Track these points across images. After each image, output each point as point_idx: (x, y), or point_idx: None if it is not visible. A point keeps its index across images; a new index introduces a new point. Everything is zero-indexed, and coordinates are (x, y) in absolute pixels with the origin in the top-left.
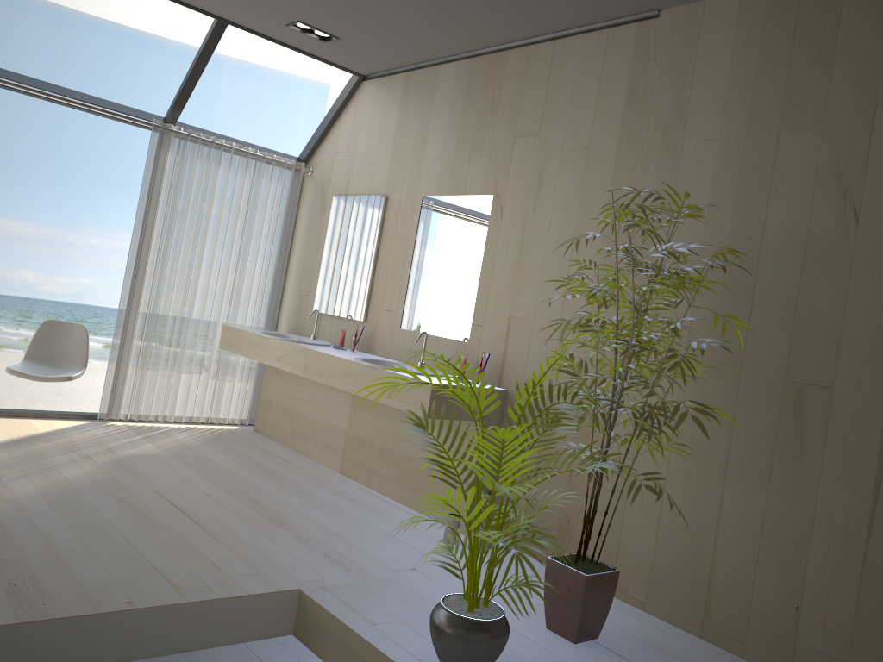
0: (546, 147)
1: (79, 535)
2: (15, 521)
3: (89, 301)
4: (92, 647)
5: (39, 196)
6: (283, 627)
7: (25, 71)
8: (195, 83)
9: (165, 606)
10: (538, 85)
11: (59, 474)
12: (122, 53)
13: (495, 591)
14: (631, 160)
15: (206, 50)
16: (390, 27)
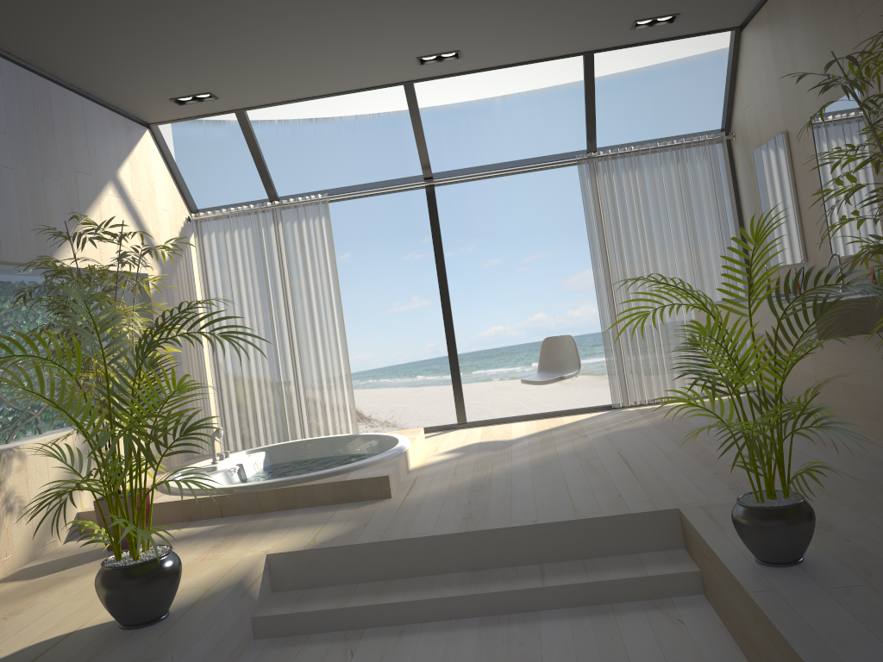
0: (882, 12)
1: (535, 485)
2: (500, 480)
3: None
4: (512, 551)
5: None
6: (672, 541)
7: (568, 147)
8: (593, 112)
9: (558, 522)
10: None
11: (553, 449)
12: (633, 94)
13: None
14: None
15: (588, 82)
16: None
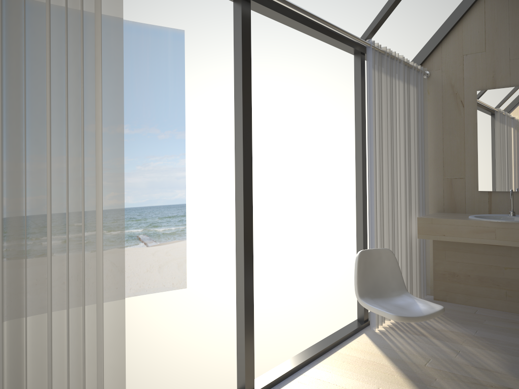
0: None
1: None
2: None
3: None
4: None
5: None
6: None
7: None
8: (400, 0)
9: None
10: None
11: None
12: None
13: None
14: None
15: None
16: None
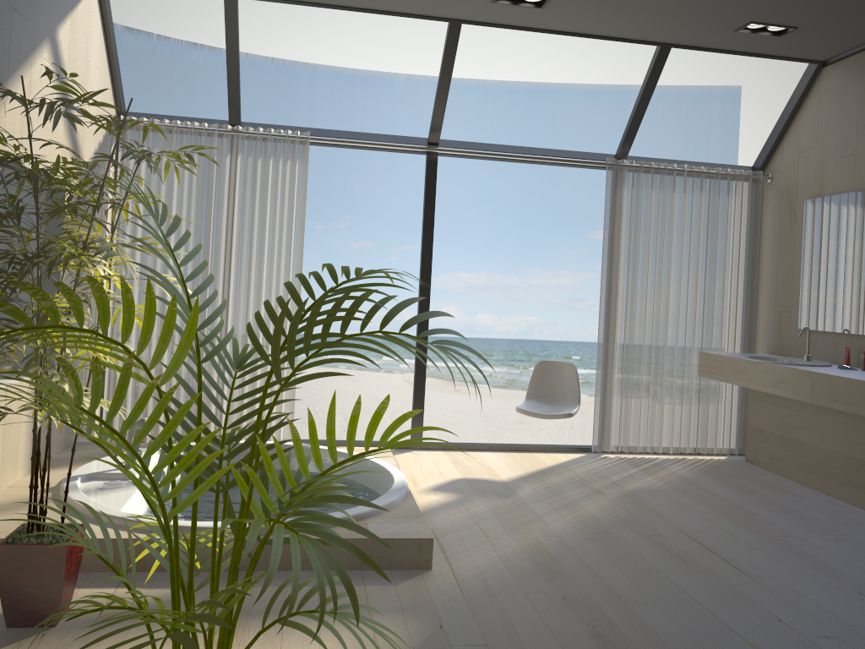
0: None
1: (628, 576)
2: (565, 557)
3: (536, 336)
4: None
5: (485, 249)
6: None
7: None
8: (642, 114)
9: None
10: None
11: (581, 509)
12: (537, 107)
13: None
14: None
15: (651, 79)
16: None
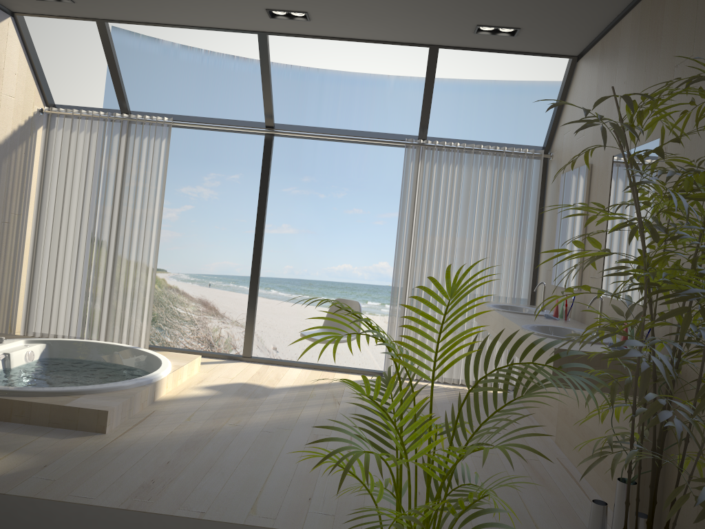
0: (698, 67)
1: (245, 456)
2: (221, 439)
3: None
4: None
5: None
6: None
7: (440, 131)
8: (429, 103)
9: (223, 522)
10: (690, 0)
11: (298, 412)
12: (503, 101)
13: None
14: None
15: (429, 74)
16: (544, 0)
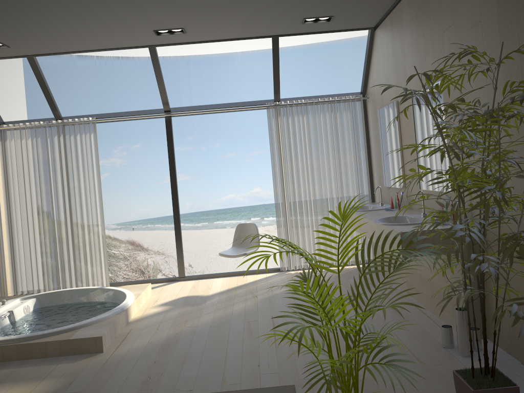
0: (459, 31)
1: (206, 347)
2: (185, 338)
3: None
4: None
5: None
6: None
7: (280, 86)
8: (278, 75)
9: None
10: None
11: (231, 308)
12: (321, 57)
13: (448, 392)
14: (507, 17)
15: (274, 56)
16: None
